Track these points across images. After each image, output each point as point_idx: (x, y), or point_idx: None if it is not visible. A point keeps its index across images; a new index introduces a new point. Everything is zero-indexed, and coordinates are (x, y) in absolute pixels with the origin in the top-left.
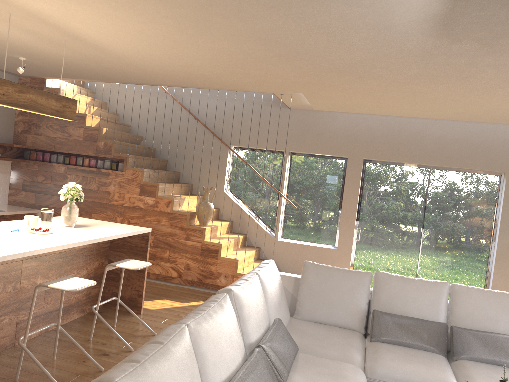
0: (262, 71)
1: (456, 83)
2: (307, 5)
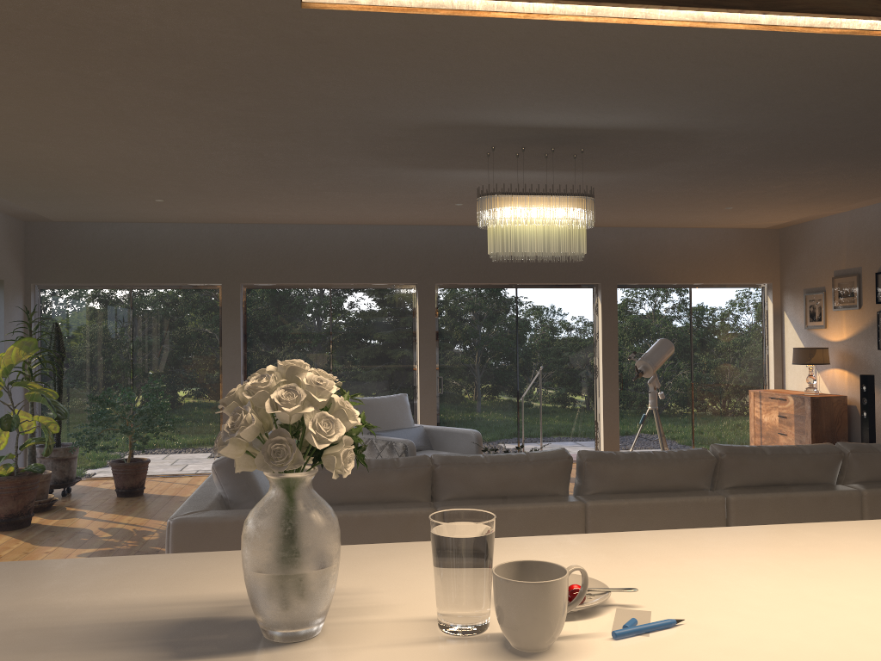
0: (162, 2)
1: (215, 134)
2: (546, 82)
